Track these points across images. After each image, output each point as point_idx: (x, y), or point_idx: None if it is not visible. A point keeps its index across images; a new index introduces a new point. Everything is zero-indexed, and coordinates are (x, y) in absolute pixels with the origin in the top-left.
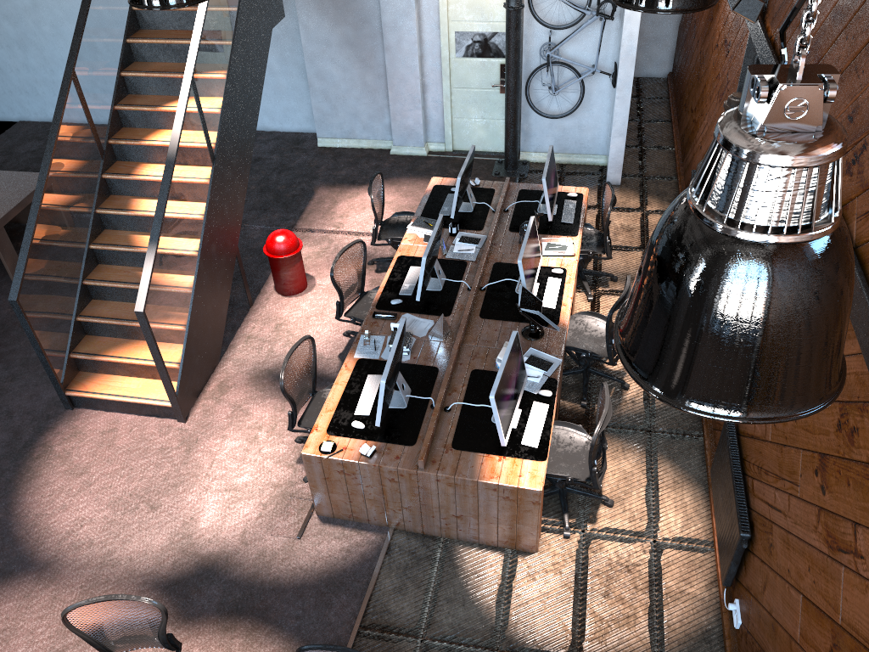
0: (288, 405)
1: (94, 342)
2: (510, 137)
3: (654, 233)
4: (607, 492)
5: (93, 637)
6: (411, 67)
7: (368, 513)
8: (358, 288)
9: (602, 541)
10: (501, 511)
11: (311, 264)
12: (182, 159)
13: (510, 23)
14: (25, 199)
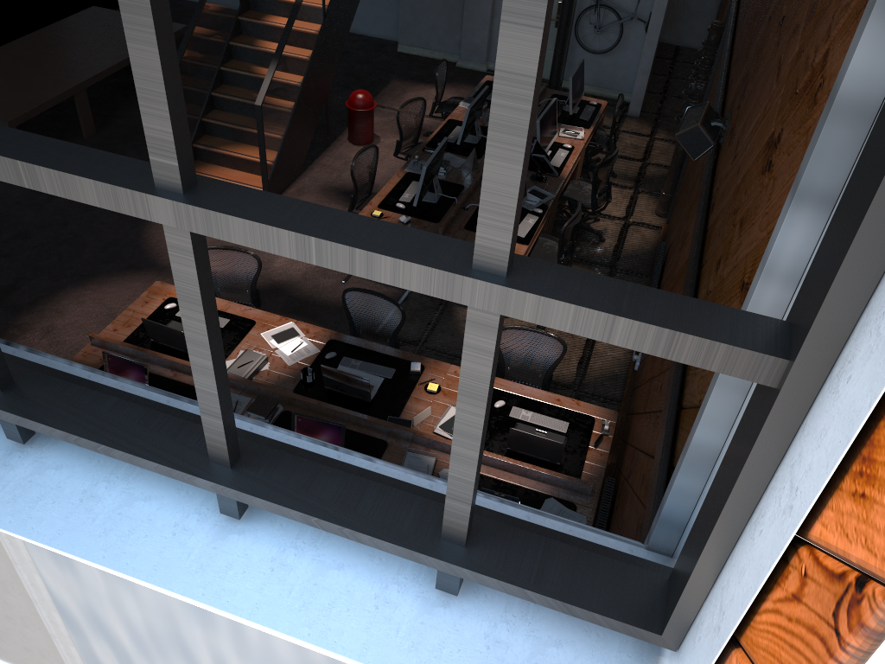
0: (347, 210)
1: (211, 140)
2: (556, 64)
3: None
4: None
5: None
6: None
7: None
8: (414, 137)
9: None
10: None
11: (379, 128)
12: (305, 6)
13: None
14: None
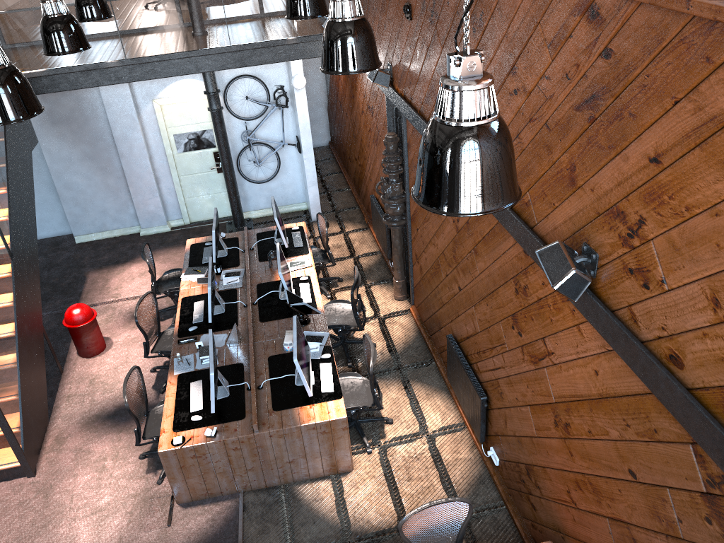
0: (123, 435)
1: None
2: (234, 202)
3: (423, 141)
4: (386, 415)
5: None
6: (144, 166)
7: (220, 485)
8: (156, 329)
9: (394, 446)
10: (322, 444)
11: (104, 329)
12: None
13: (216, 121)
14: None
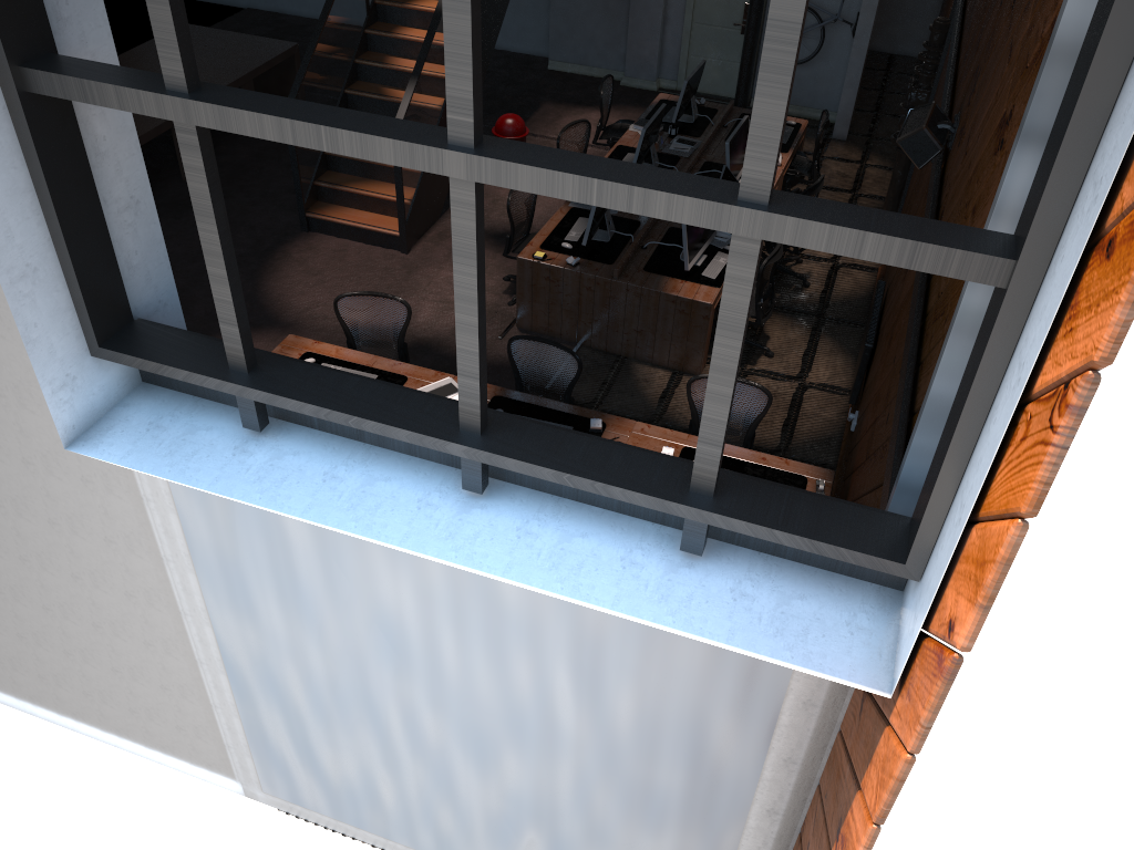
0: (499, 255)
1: (335, 176)
2: (743, 78)
3: None
4: (769, 349)
5: (350, 330)
6: None
7: (562, 326)
8: None
9: (757, 377)
10: (676, 326)
11: None
12: None
13: None
14: (273, 59)
